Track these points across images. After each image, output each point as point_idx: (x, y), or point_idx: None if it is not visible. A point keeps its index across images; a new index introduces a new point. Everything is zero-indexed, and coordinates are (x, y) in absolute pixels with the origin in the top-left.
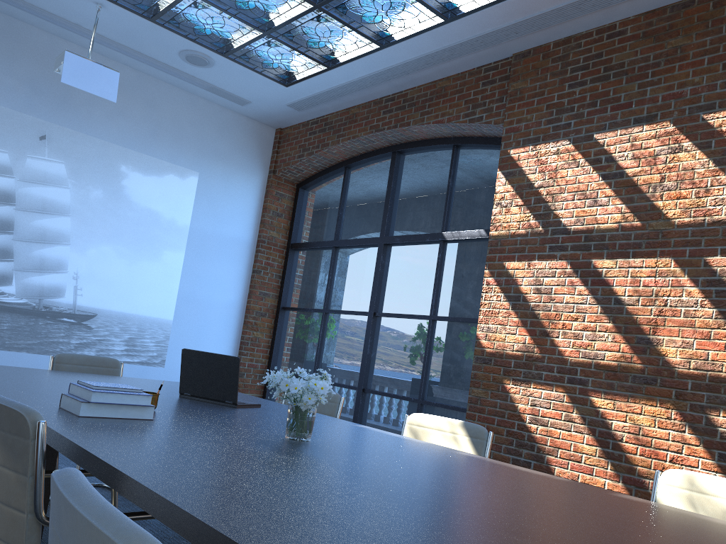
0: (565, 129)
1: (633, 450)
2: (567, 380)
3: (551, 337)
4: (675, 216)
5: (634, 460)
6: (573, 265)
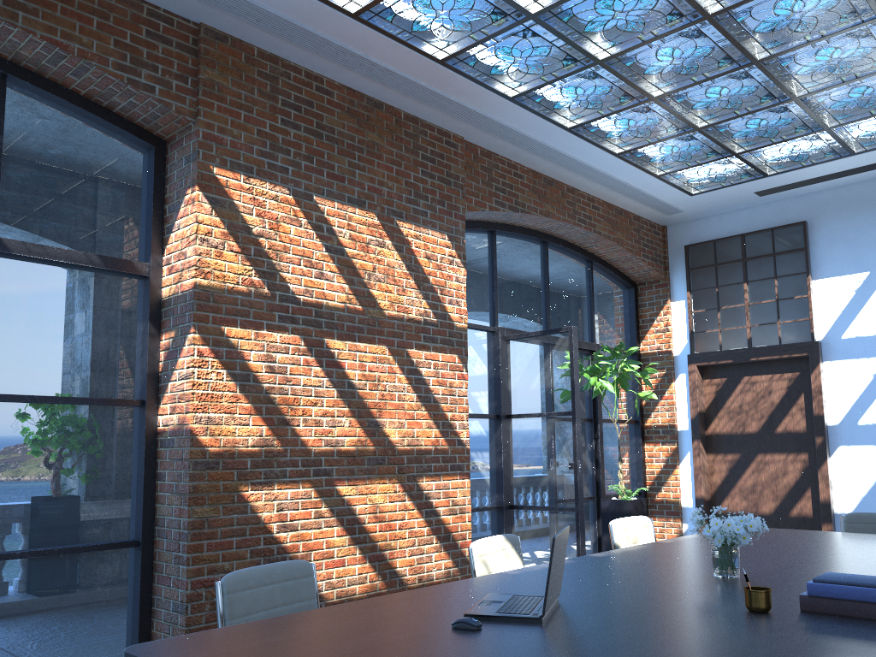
0: (283, 174)
1: (374, 529)
2: (313, 473)
3: (292, 426)
4: (385, 307)
5: (376, 537)
6: (307, 342)
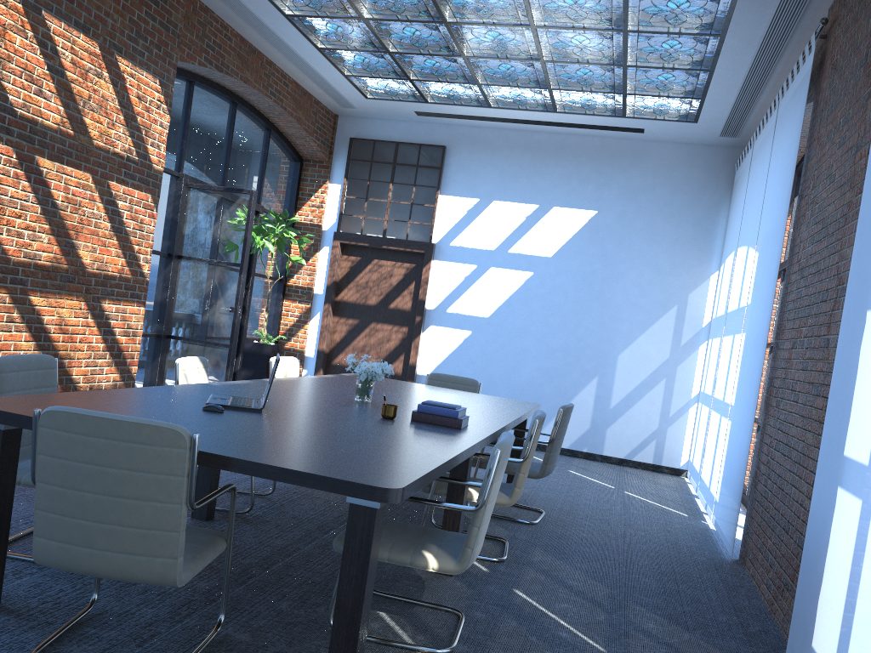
0: None
1: (58, 339)
2: (10, 281)
3: None
4: (95, 137)
5: (58, 346)
6: (19, 156)
